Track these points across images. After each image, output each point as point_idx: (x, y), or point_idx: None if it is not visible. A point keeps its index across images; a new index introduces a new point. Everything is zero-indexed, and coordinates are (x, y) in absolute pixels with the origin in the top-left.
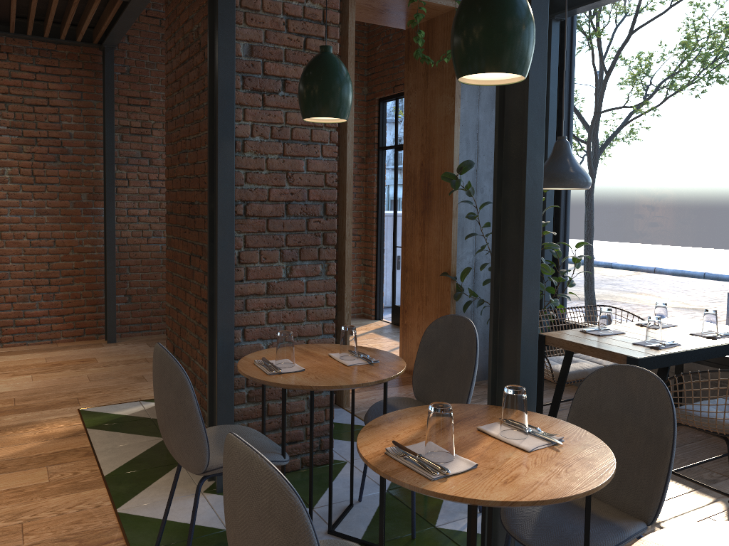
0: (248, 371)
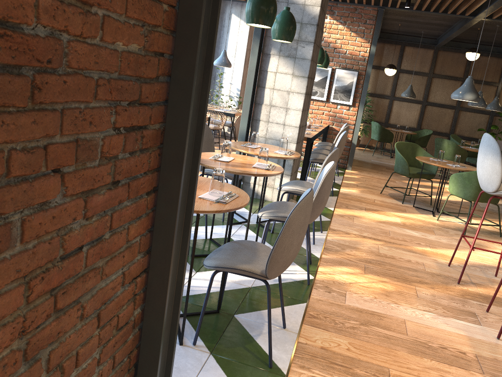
0: (243, 201)
